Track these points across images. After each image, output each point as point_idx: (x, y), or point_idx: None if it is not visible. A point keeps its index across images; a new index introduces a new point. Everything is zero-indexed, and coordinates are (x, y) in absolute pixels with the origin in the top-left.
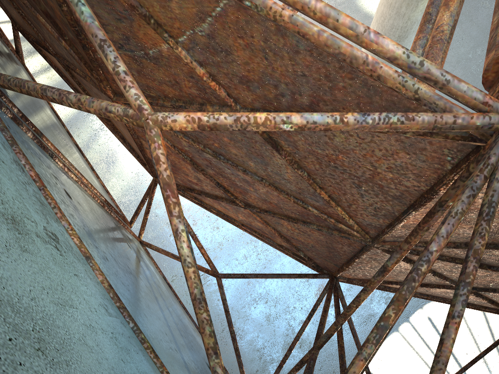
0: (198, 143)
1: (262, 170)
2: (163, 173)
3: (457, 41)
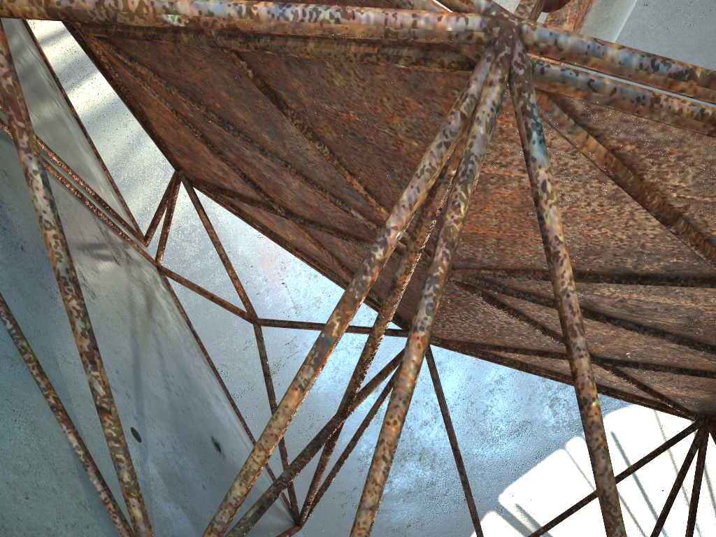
0: (199, 104)
1: (281, 148)
2: (1, 81)
3: (703, 13)
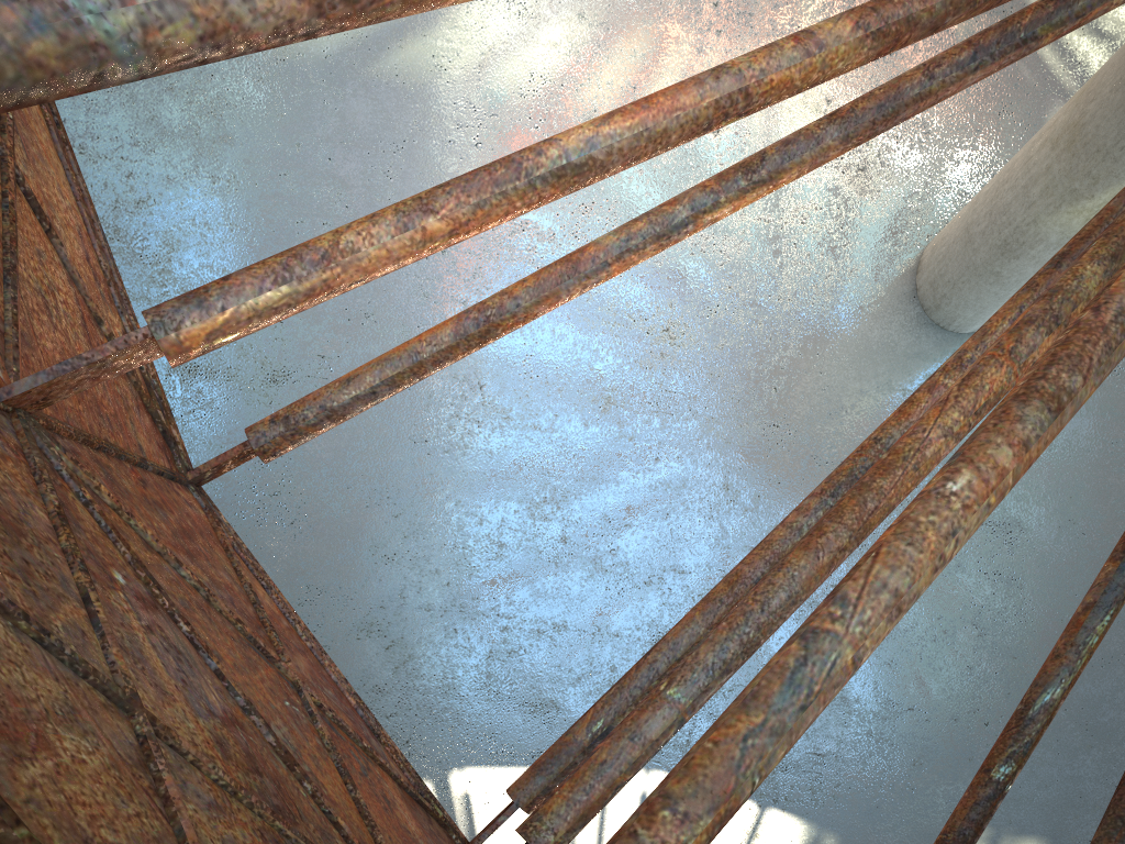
0: None
1: None
2: None
3: None
